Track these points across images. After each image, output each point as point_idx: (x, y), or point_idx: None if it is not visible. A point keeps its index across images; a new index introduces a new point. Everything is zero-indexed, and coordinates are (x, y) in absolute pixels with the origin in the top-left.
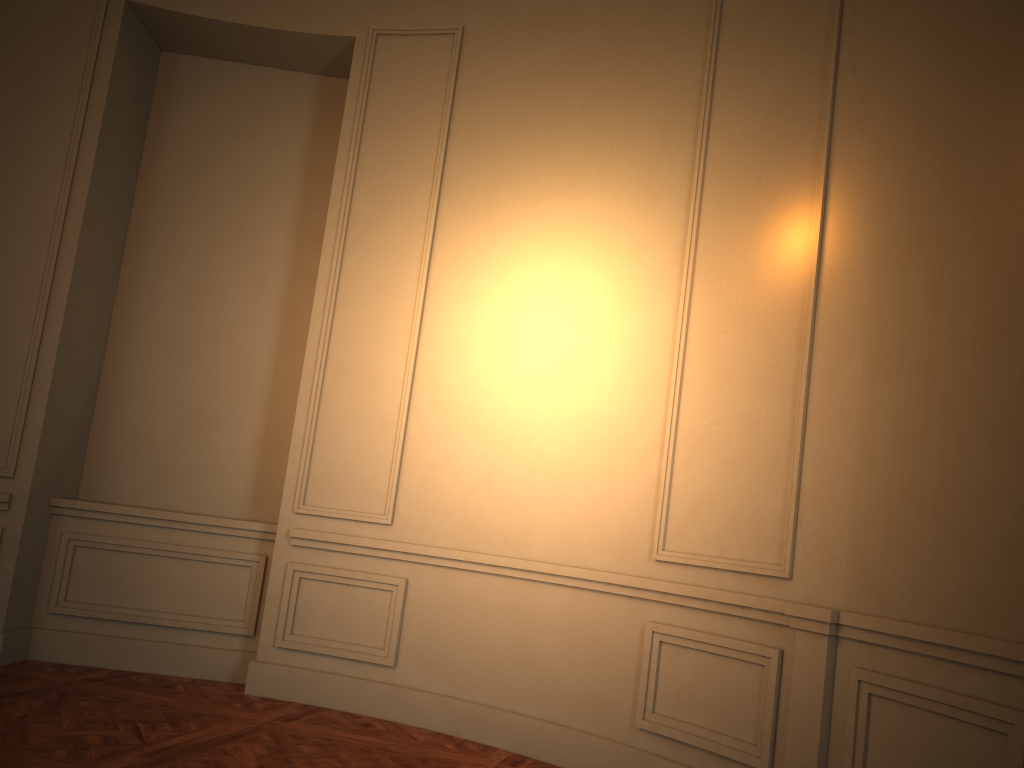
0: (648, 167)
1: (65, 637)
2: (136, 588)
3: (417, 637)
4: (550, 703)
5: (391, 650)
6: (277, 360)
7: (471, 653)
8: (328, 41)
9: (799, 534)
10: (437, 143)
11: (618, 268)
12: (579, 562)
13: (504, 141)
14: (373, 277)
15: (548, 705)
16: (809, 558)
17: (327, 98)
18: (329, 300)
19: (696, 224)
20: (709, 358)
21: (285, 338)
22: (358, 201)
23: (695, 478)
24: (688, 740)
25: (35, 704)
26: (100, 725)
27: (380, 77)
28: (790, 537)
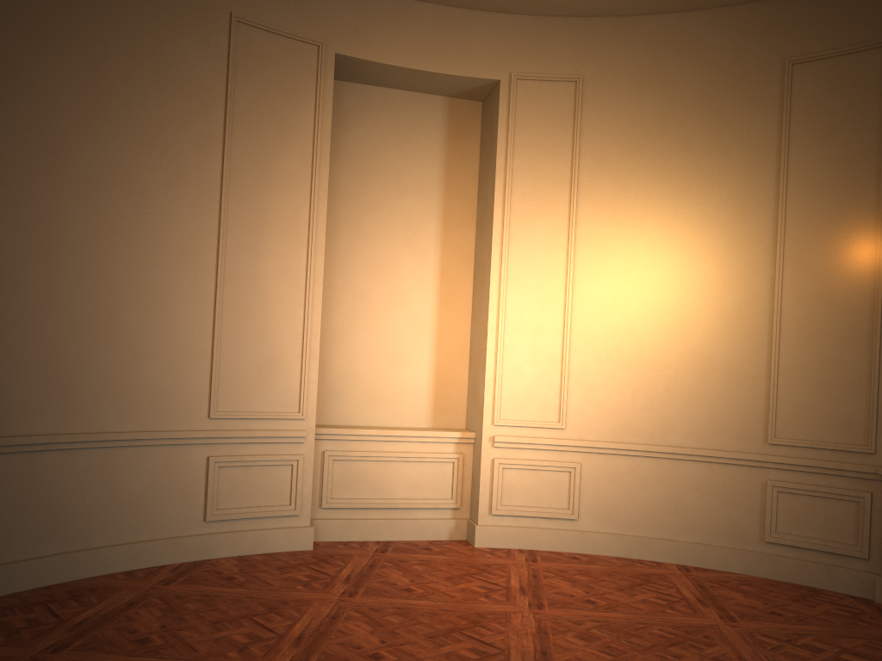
0: (739, 191)
1: (336, 523)
2: (378, 484)
3: (591, 499)
4: (695, 532)
5: (575, 509)
6: (439, 313)
7: (633, 506)
8: (475, 81)
9: (879, 428)
10: (570, 162)
11: (721, 258)
12: (709, 446)
13: (622, 163)
14: (532, 259)
15: (694, 533)
16: None
17: (454, 115)
18: (503, 276)
19: (783, 234)
20: (799, 321)
21: (443, 297)
22: (515, 204)
23: (795, 394)
24: (805, 546)
25: (396, 572)
26: (459, 580)
27: (521, 111)
28: (874, 430)
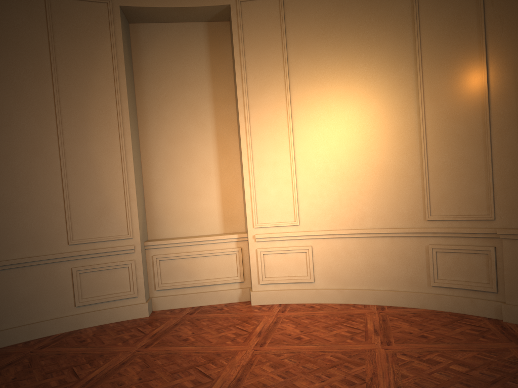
0: (391, 51)
1: (166, 298)
2: (189, 272)
3: (321, 268)
4: (388, 283)
5: (311, 275)
6: (219, 161)
7: (347, 270)
8: (215, 8)
9: (496, 202)
10: (281, 51)
11: (384, 99)
12: (390, 226)
13: (315, 46)
14: (265, 118)
15: (387, 284)
16: (502, 210)
17: (212, 33)
18: (248, 132)
19: (421, 76)
20: (438, 134)
21: (220, 150)
22: (250, 84)
23: (440, 185)
24: (457, 286)
25: (188, 327)
26: (224, 329)
27: (246, 22)
28: (492, 203)
